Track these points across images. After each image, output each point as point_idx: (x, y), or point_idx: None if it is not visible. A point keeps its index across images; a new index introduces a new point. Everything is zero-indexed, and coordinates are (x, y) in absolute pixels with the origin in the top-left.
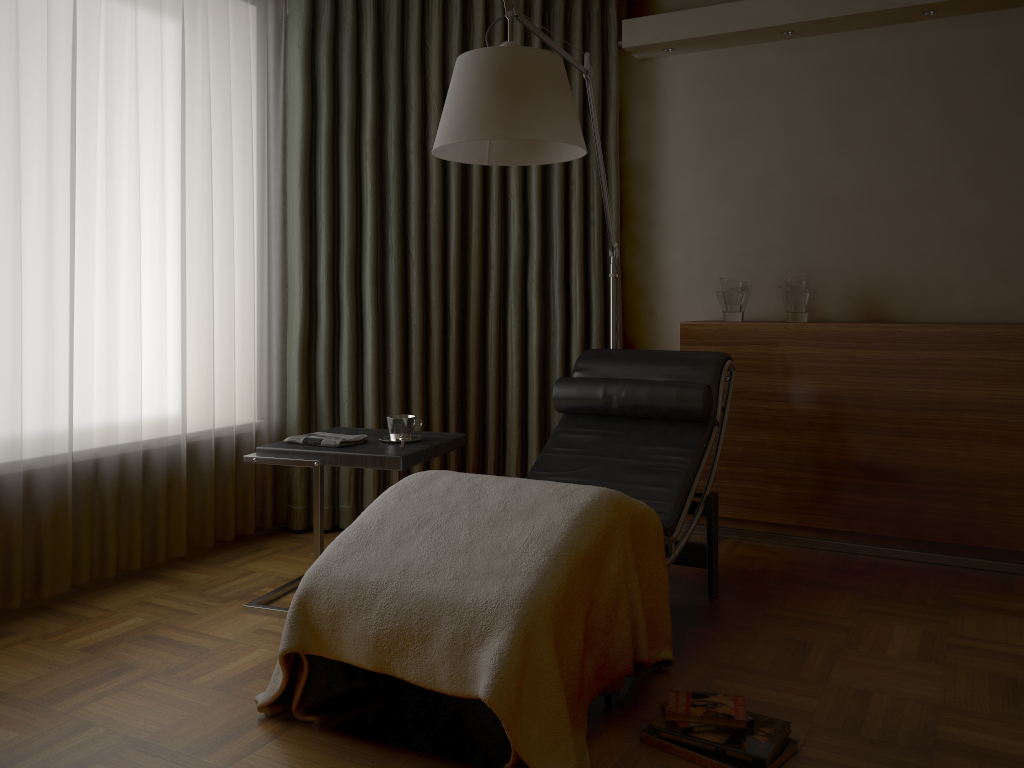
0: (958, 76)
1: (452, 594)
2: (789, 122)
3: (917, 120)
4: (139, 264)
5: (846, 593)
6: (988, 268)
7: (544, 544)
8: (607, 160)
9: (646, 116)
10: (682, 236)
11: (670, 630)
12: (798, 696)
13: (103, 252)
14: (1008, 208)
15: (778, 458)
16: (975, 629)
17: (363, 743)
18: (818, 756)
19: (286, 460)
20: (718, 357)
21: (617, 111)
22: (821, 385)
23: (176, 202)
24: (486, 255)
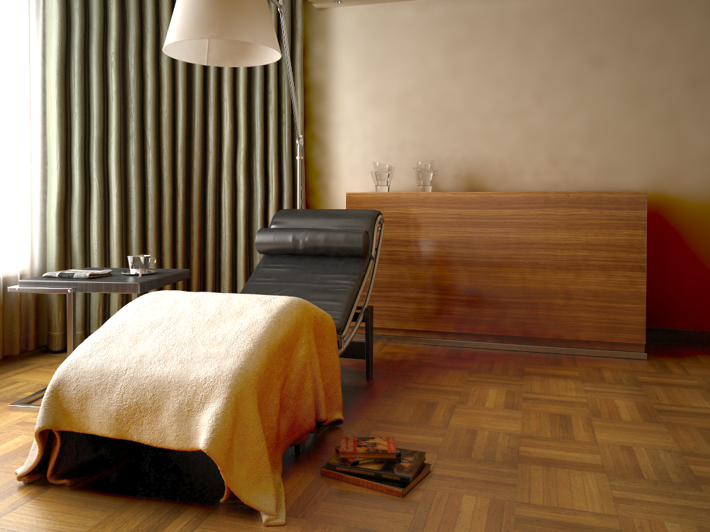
0: (527, 30)
1: (178, 374)
2: (420, 57)
3: (502, 58)
4: None
5: (457, 371)
6: (545, 157)
7: (250, 335)
8: (295, 78)
9: (322, 49)
10: (347, 134)
11: (341, 399)
12: (429, 436)
13: None
14: (557, 118)
15: (412, 285)
16: (539, 387)
17: (107, 496)
18: (444, 473)
19: (44, 289)
20: (373, 212)
21: (302, 43)
22: (440, 234)
23: None
24: (206, 144)
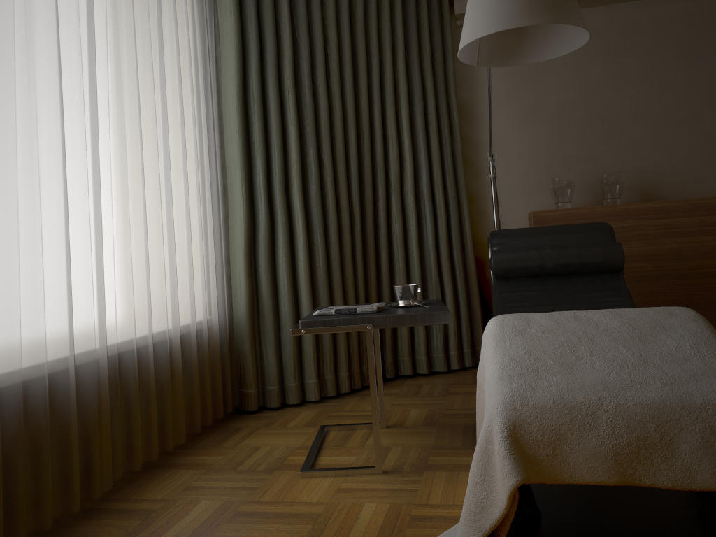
0: (691, 33)
1: (677, 398)
2: (576, 68)
3: (666, 64)
4: (143, 166)
5: None
6: None
7: (711, 347)
8: (449, 97)
9: (466, 67)
10: (502, 154)
11: None
12: None
13: (115, 153)
14: None
15: None
16: None
17: None
18: None
19: (337, 328)
20: (607, 225)
21: (453, 61)
22: (645, 247)
23: (160, 113)
24: (373, 170)
